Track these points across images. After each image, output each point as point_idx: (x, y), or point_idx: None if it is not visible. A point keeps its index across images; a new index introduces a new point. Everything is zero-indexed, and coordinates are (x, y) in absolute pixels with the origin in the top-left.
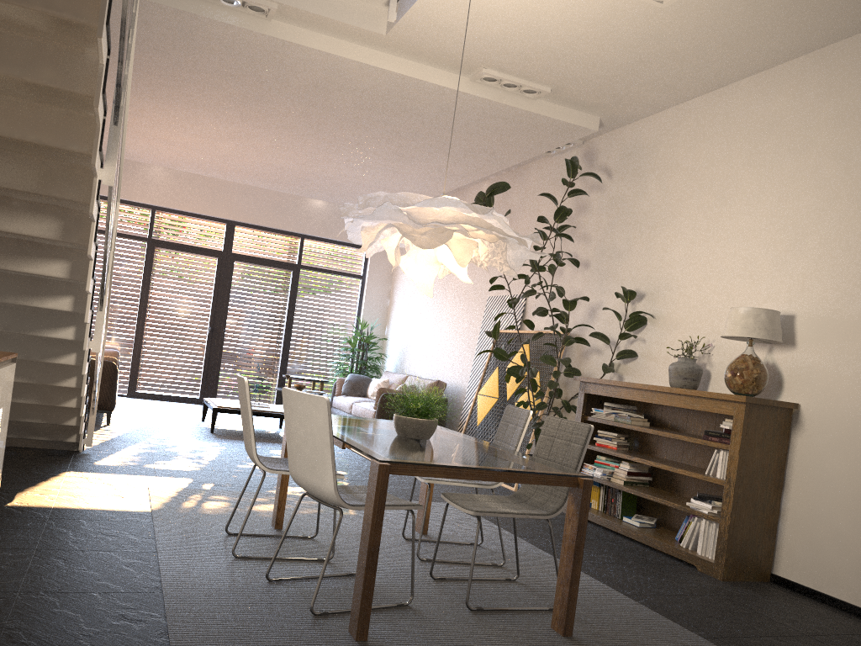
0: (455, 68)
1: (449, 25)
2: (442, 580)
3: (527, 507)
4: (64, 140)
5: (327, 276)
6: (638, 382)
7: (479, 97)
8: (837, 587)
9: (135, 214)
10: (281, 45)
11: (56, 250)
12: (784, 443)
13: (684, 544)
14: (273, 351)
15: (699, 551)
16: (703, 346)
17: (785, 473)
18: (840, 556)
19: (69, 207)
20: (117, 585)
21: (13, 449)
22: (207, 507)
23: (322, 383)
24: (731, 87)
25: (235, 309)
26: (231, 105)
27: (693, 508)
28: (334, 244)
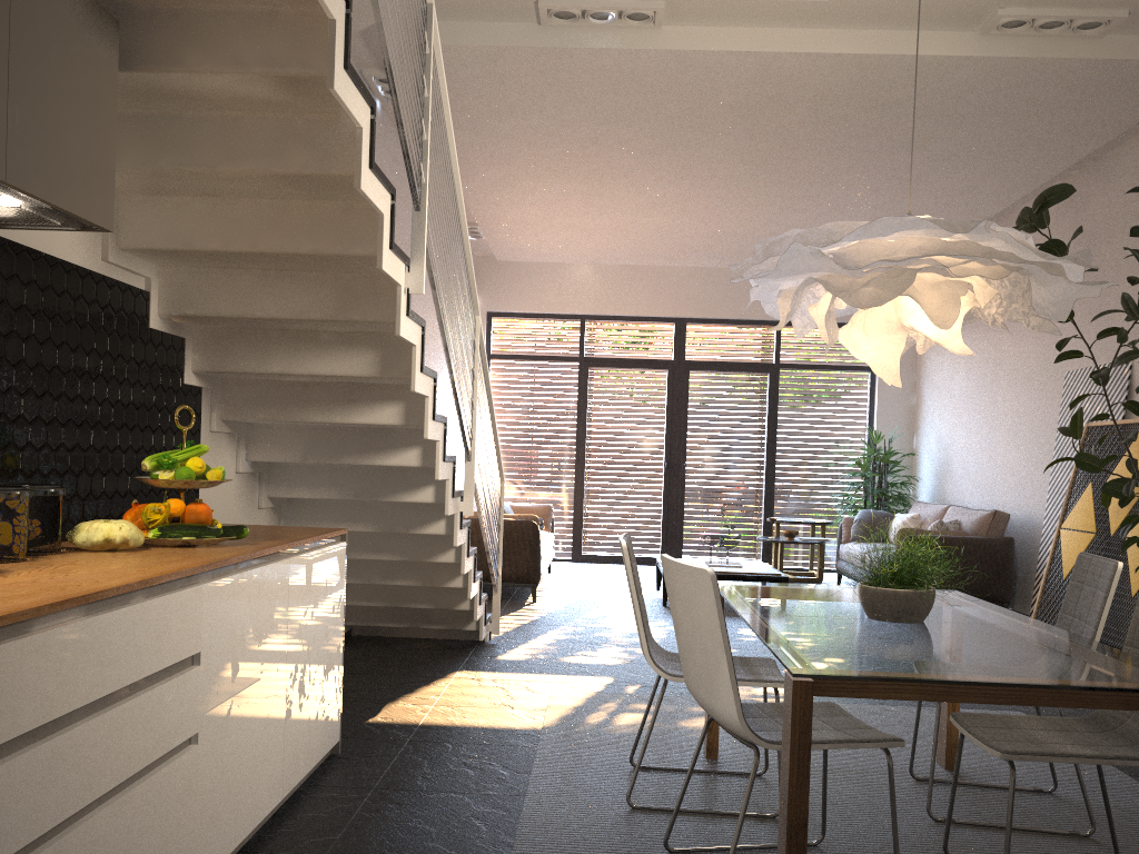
0: (951, 22)
1: None
2: None
3: (1116, 741)
4: (344, 243)
5: (819, 374)
6: None
7: (999, 57)
8: None
9: (562, 329)
10: (680, 58)
11: (386, 389)
12: None
13: None
14: (752, 486)
15: None
16: None
17: None
18: None
19: (384, 331)
20: (451, 851)
21: (409, 641)
22: (618, 723)
23: (823, 527)
24: None
25: (697, 435)
26: (643, 162)
27: None
28: None
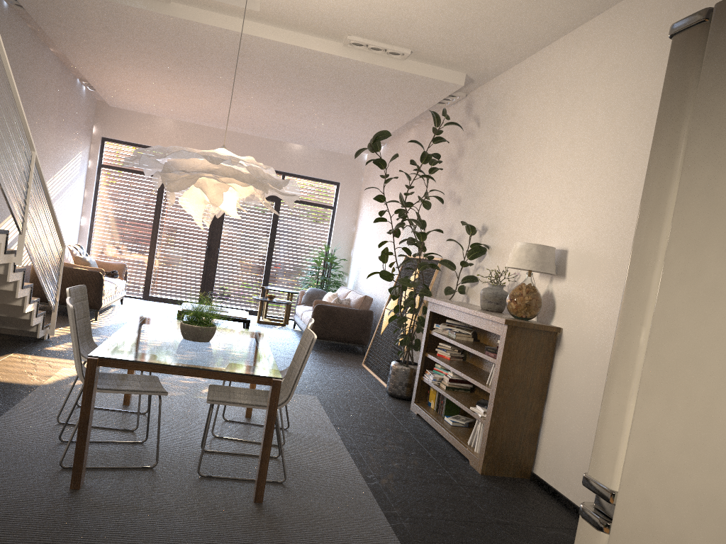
0: (327, 36)
1: (300, 2)
2: (210, 453)
3: None
4: None
5: (304, 206)
6: (477, 303)
7: (353, 59)
8: (566, 487)
9: None
10: (183, 22)
11: None
12: (547, 361)
13: (468, 442)
14: (258, 267)
15: (475, 448)
16: (508, 275)
17: (548, 387)
18: (571, 461)
19: None
20: None
21: None
22: None
23: (291, 294)
24: (552, 45)
25: (228, 233)
26: (182, 70)
27: (475, 412)
28: (310, 180)
